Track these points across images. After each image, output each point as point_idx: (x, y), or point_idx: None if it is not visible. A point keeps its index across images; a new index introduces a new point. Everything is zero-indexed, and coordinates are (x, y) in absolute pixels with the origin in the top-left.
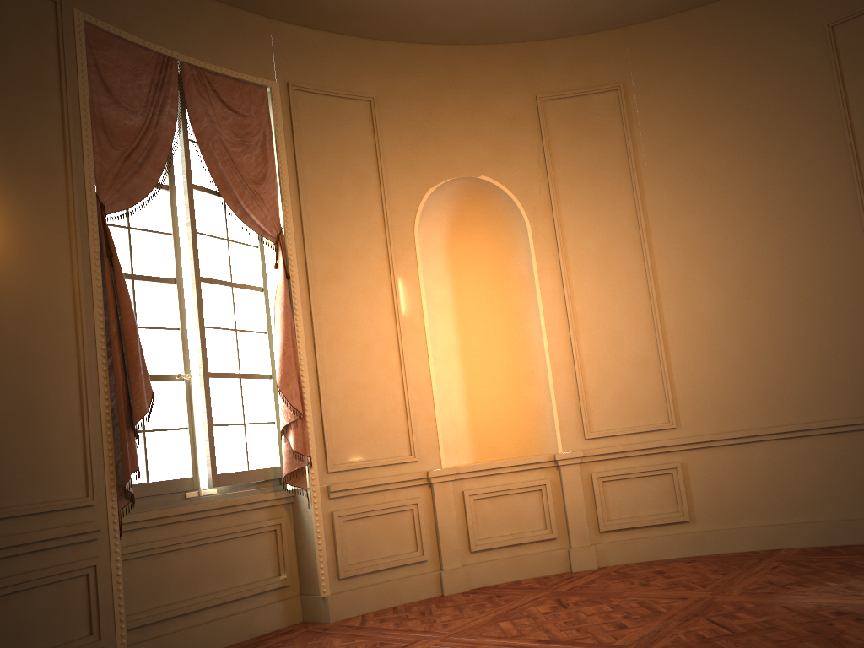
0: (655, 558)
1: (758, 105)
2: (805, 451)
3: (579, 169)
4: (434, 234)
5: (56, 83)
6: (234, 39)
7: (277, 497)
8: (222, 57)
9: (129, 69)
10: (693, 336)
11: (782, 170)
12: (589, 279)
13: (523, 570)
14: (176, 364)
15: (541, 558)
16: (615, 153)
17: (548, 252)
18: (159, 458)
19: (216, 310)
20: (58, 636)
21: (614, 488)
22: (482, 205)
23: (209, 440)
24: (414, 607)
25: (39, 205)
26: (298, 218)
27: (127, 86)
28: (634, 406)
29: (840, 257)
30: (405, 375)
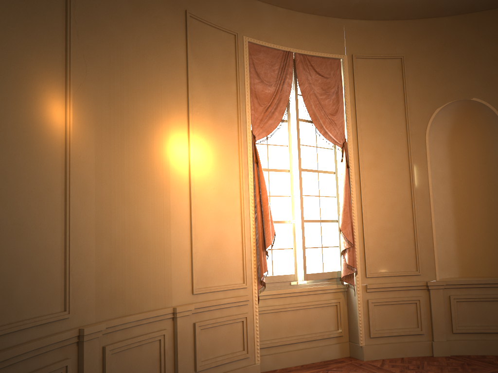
0: None
1: None
2: None
3: None
4: (440, 135)
5: (234, 76)
6: (323, 34)
7: (338, 287)
8: (316, 46)
9: (268, 63)
10: None
11: None
12: None
13: (488, 349)
14: (288, 215)
15: None
16: None
17: None
18: (278, 263)
19: (309, 186)
20: (229, 349)
21: None
22: (473, 115)
23: (303, 256)
24: (414, 360)
25: (225, 140)
26: (355, 132)
27: (267, 71)
28: None
29: None
30: (415, 223)
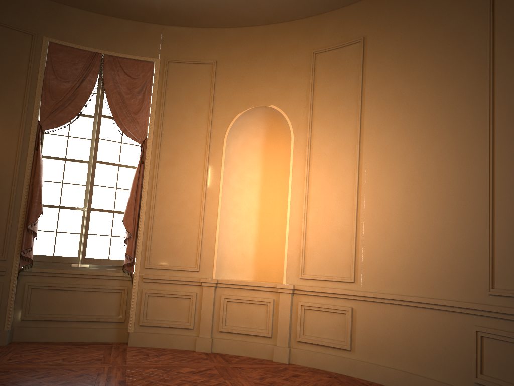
0: (324, 369)
1: (441, 44)
2: (427, 320)
3: (329, 98)
4: (254, 141)
5: (25, 72)
6: (138, 39)
7: (124, 276)
8: (129, 49)
9: (68, 61)
10: (375, 219)
11: (448, 94)
12: (321, 173)
13: (246, 351)
14: (81, 202)
15: (258, 346)
16: (352, 87)
17: (301, 154)
18: (62, 245)
19: (104, 178)
20: None
21: (311, 314)
22: (280, 123)
23: (84, 241)
24: (169, 351)
25: (3, 127)
26: (156, 131)
27: (67, 69)
28: (333, 262)
29: (472, 167)
30: (201, 221)
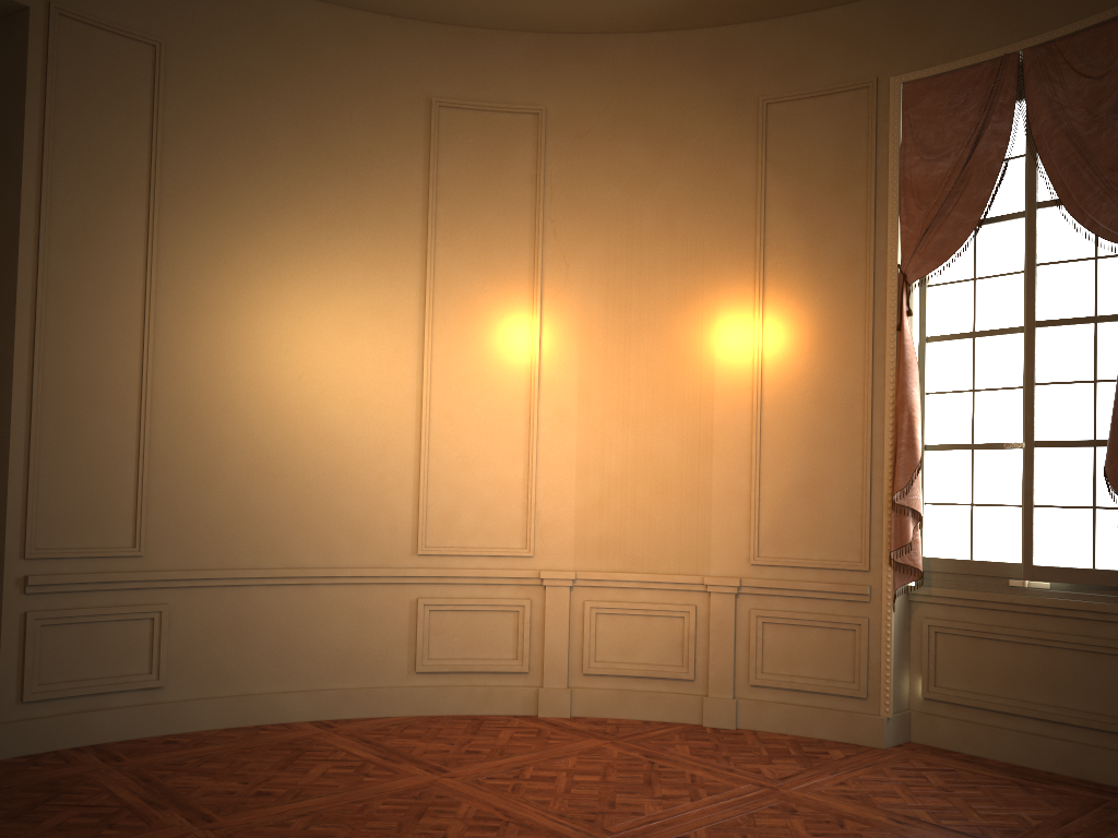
0: None
1: None
2: None
3: None
4: None
5: (864, 171)
6: None
7: None
8: (1079, 6)
9: (941, 109)
10: None
11: None
12: None
13: None
14: (1016, 430)
15: None
16: None
17: None
18: (986, 536)
19: (1060, 360)
20: (824, 671)
21: None
22: None
23: (1024, 524)
24: None
25: (836, 299)
26: None
27: (944, 127)
28: None
29: None
30: None
